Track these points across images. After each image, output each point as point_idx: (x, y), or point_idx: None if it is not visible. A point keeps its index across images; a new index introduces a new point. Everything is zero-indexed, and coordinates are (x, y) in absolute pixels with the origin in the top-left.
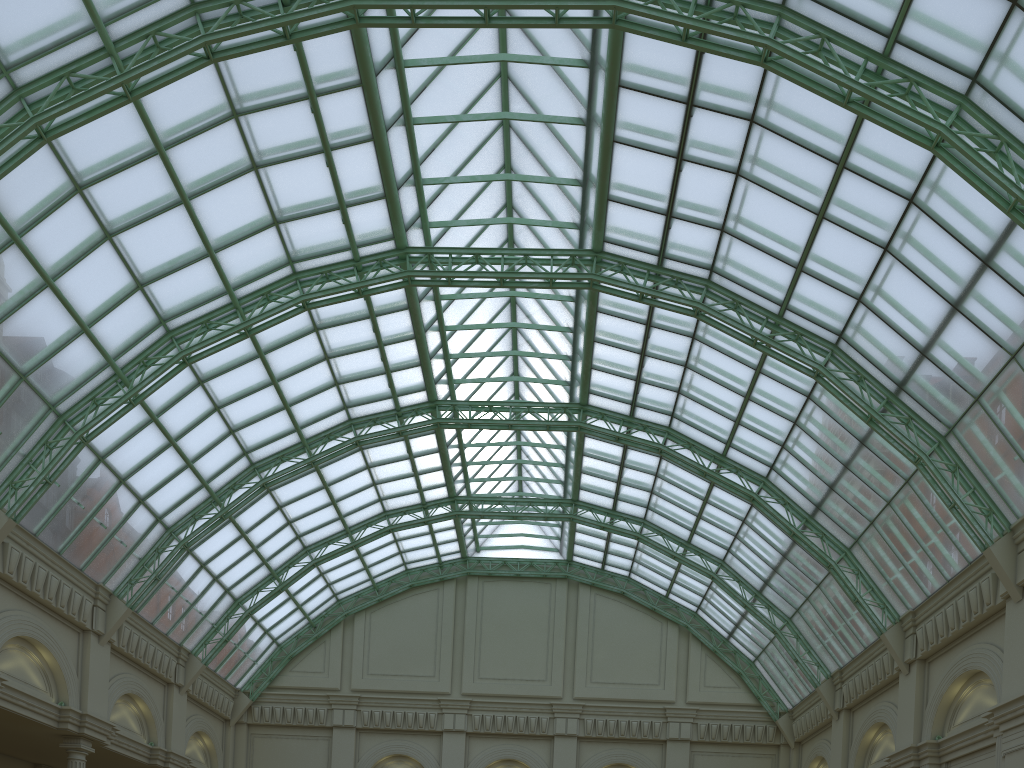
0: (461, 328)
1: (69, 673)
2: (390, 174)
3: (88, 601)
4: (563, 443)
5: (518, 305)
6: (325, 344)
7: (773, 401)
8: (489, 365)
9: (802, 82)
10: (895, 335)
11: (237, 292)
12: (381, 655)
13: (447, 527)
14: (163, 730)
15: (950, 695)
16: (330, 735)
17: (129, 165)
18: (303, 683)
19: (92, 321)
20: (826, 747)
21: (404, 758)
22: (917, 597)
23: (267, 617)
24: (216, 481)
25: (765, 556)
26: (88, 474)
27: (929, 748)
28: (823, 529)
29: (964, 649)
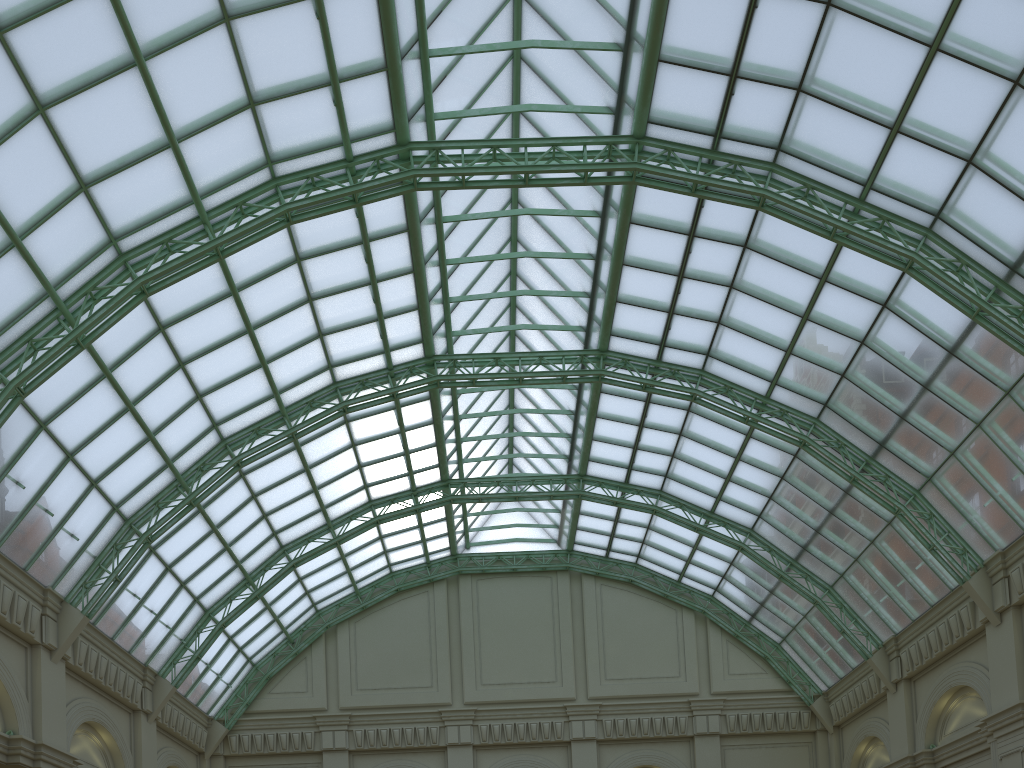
0: (465, 261)
1: (17, 695)
2: (394, 33)
3: (35, 608)
4: (571, 407)
5: (520, 243)
6: (308, 280)
7: (838, 317)
8: (487, 319)
9: None
10: (1015, 201)
11: (205, 202)
12: (370, 668)
13: (437, 518)
14: (132, 764)
15: None
16: (320, 761)
17: None
18: (285, 705)
19: (24, 232)
20: (879, 725)
21: None
22: (1010, 534)
23: (241, 632)
24: (182, 460)
25: (806, 516)
26: (27, 444)
27: None
28: (887, 471)
29: None
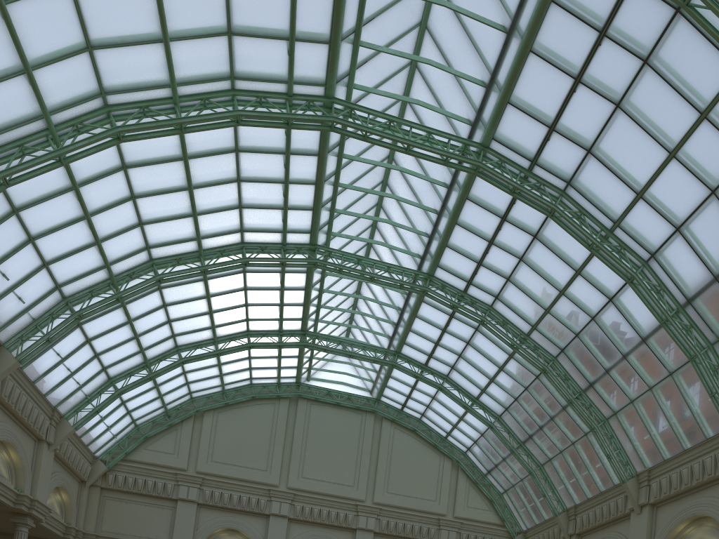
0: (351, 188)
1: None
2: (340, 22)
3: None
4: (400, 305)
5: (388, 186)
6: (240, 167)
7: (582, 298)
8: (355, 230)
9: (711, 30)
10: (698, 261)
11: (178, 89)
12: (224, 447)
13: (292, 355)
14: (30, 480)
15: (675, 531)
16: (174, 506)
17: None
18: (155, 460)
19: (35, 65)
20: None
21: (235, 532)
22: (655, 459)
23: (132, 400)
24: (117, 266)
25: (536, 417)
26: None
27: None
28: (591, 402)
29: (691, 500)
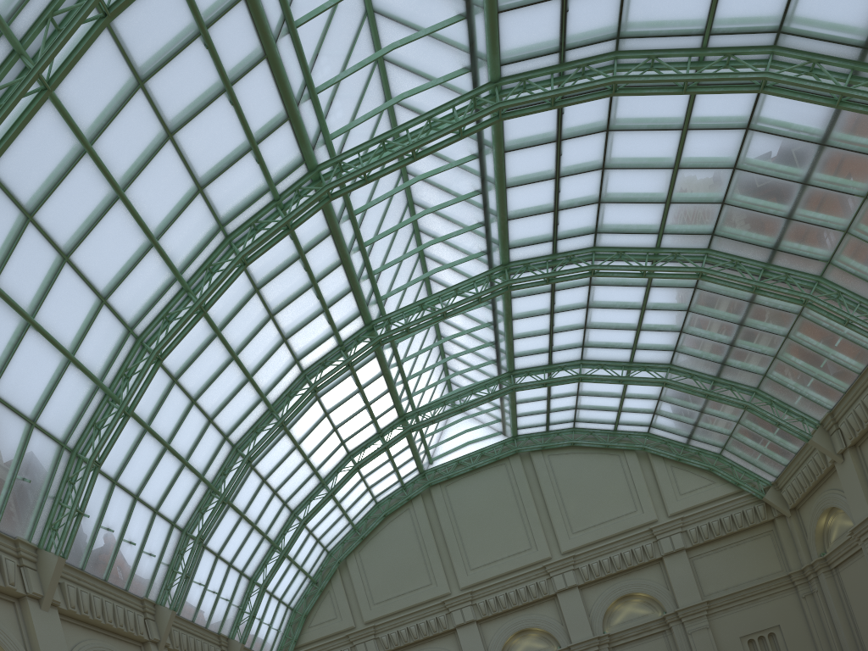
0: (378, 238)
1: None
2: (288, 89)
3: (139, 615)
4: (489, 319)
5: (416, 204)
6: (267, 302)
7: (707, 155)
8: (404, 275)
9: None
10: None
11: (184, 276)
12: (380, 584)
13: (403, 448)
14: None
15: None
16: None
17: (65, 174)
18: (323, 633)
19: (74, 349)
20: (835, 496)
21: None
22: None
23: (278, 587)
24: (209, 472)
25: (719, 335)
26: (108, 499)
27: None
28: (786, 270)
29: None
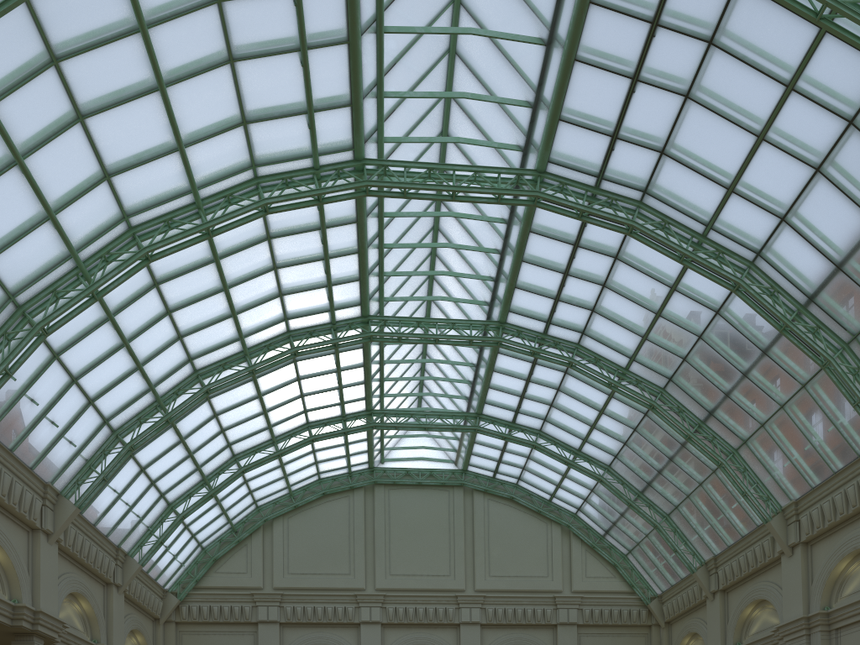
0: (398, 246)
1: (21, 571)
2: (359, 80)
3: (38, 500)
4: (473, 361)
5: (441, 232)
6: (275, 254)
7: (683, 317)
8: (411, 287)
9: None
10: (814, 251)
11: (200, 192)
12: (300, 556)
13: (360, 439)
14: (105, 628)
15: (837, 571)
16: (255, 630)
17: (109, 41)
18: (228, 583)
19: (58, 208)
20: (699, 624)
21: None
22: (801, 489)
23: (195, 521)
24: (162, 386)
25: (652, 460)
26: (43, 370)
27: (820, 617)
28: (714, 433)
29: (851, 531)
